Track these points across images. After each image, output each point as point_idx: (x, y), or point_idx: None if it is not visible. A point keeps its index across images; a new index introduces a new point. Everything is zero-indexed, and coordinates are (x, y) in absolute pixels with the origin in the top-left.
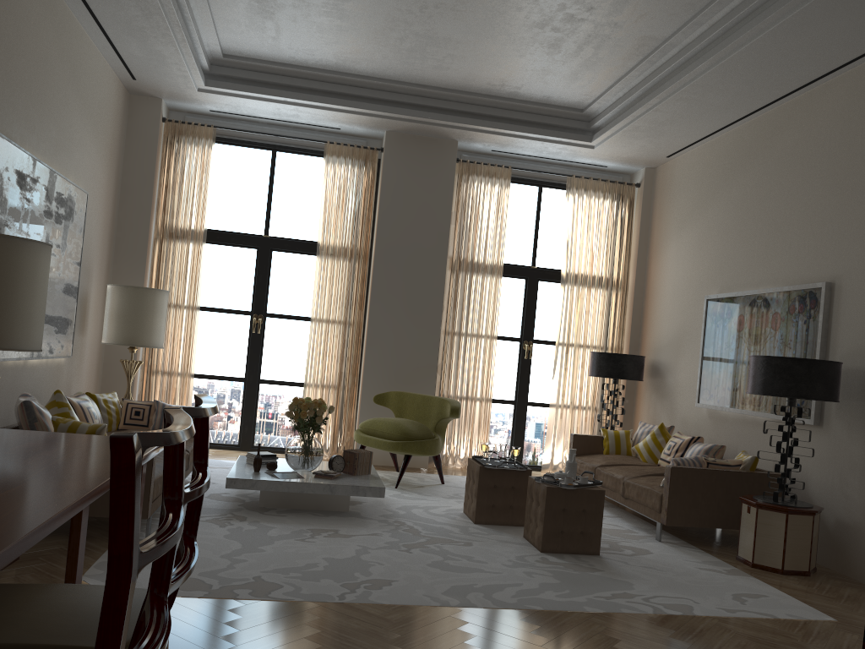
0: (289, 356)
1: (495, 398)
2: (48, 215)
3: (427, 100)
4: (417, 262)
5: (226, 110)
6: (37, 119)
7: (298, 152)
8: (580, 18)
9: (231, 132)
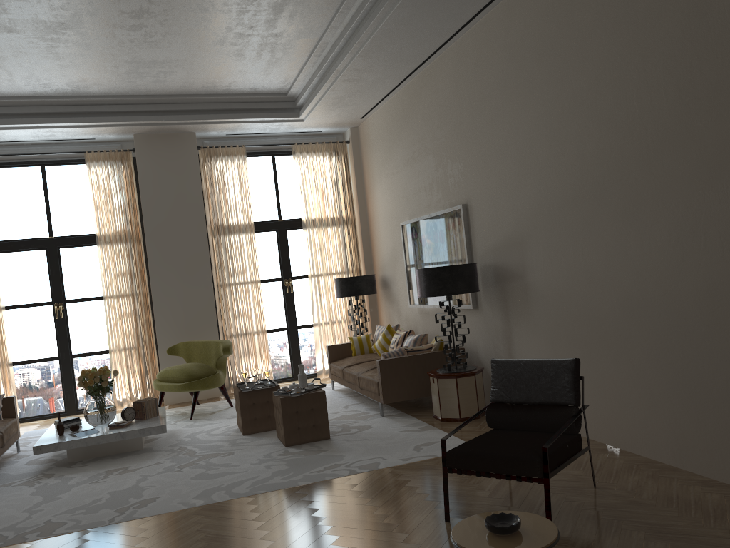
0: (93, 331)
1: (271, 328)
2: None
3: (159, 106)
4: (182, 235)
5: None
6: None
7: (64, 163)
8: (247, 34)
9: (1, 156)
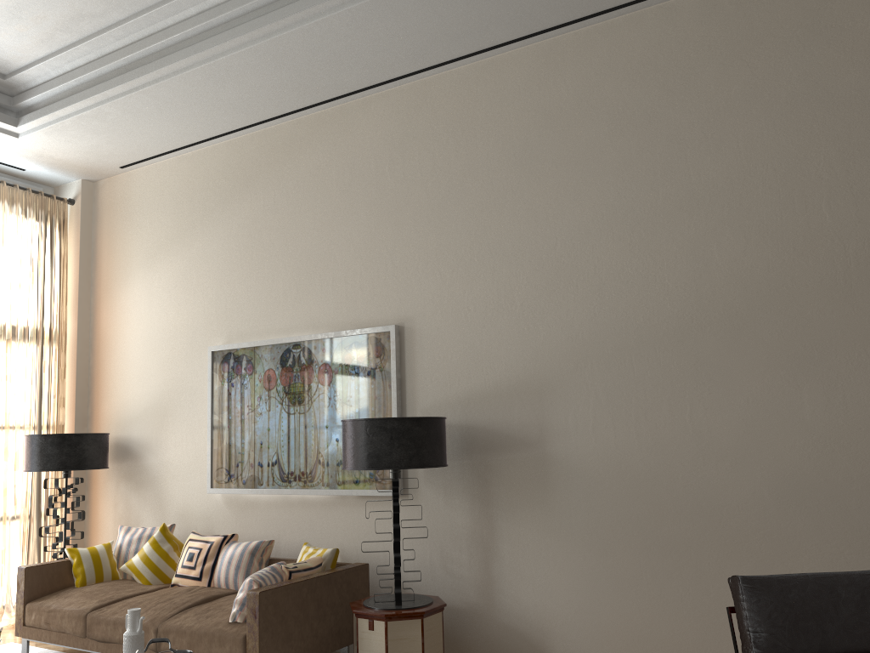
0: None
1: None
2: None
3: None
4: None
5: None
6: None
7: None
8: None
9: None
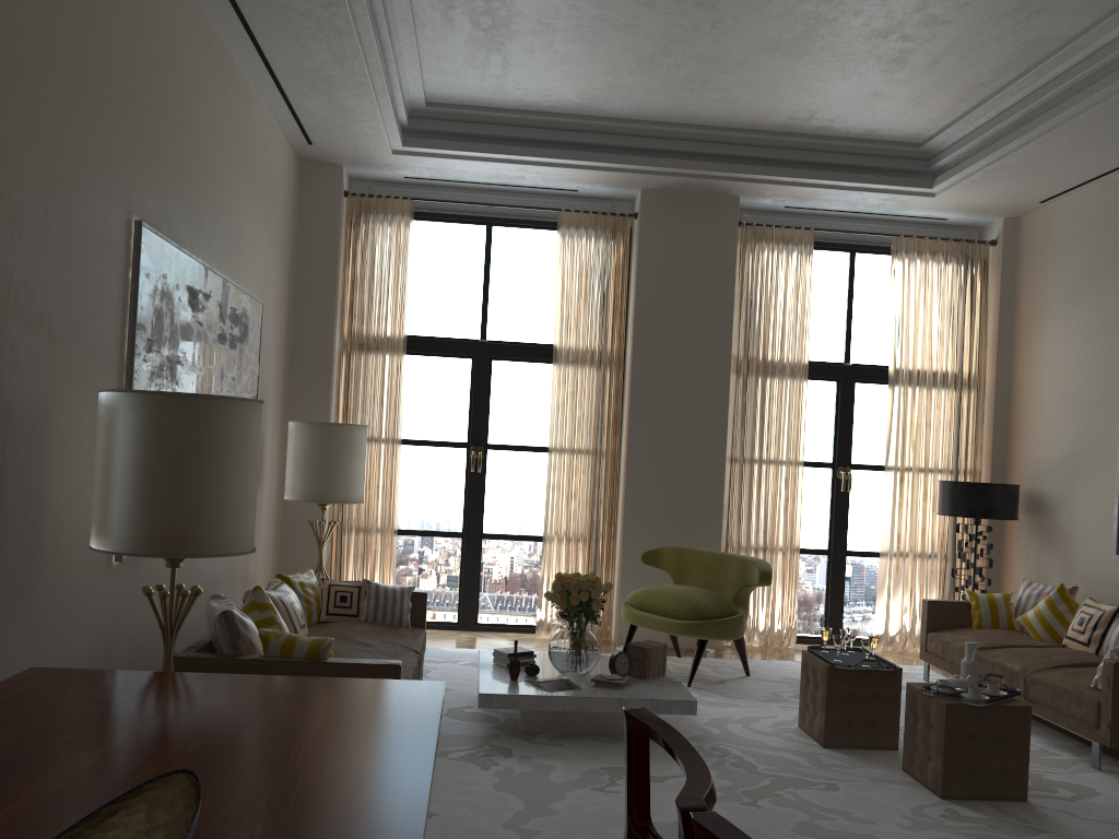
0: (519, 500)
1: (801, 547)
2: (222, 339)
3: (701, 146)
4: (690, 366)
5: (427, 175)
6: (206, 213)
7: (521, 225)
8: (946, 19)
9: (432, 203)
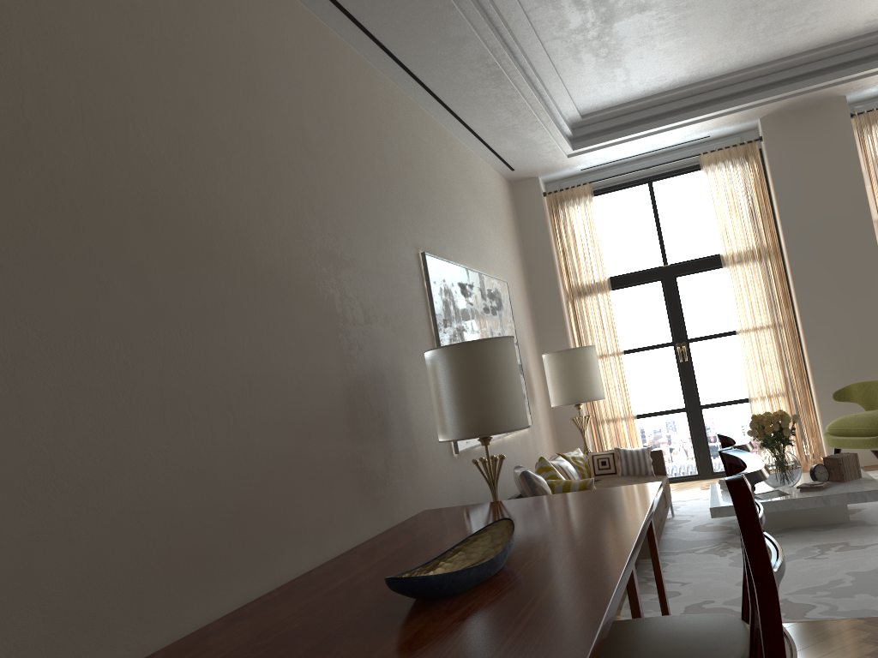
0: (723, 375)
1: None
2: (486, 310)
3: (798, 70)
4: (838, 239)
5: (595, 163)
6: (459, 236)
7: (673, 175)
8: None
9: (605, 181)
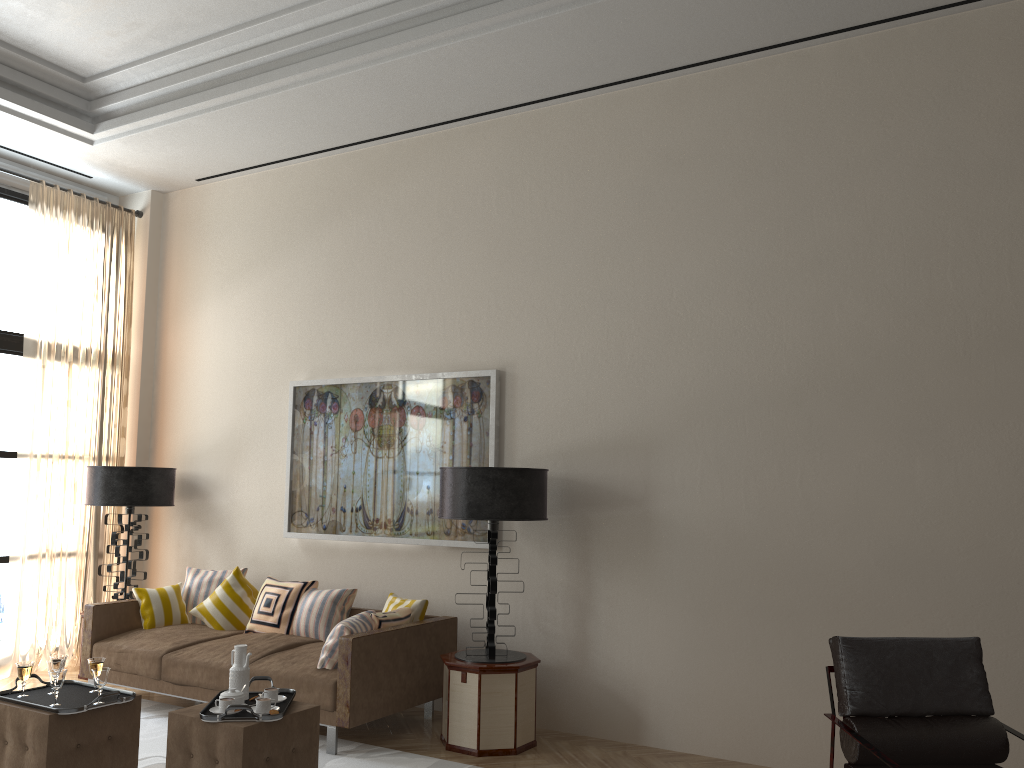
0: None
1: None
2: None
3: None
4: None
5: None
6: None
7: None
8: None
9: None
